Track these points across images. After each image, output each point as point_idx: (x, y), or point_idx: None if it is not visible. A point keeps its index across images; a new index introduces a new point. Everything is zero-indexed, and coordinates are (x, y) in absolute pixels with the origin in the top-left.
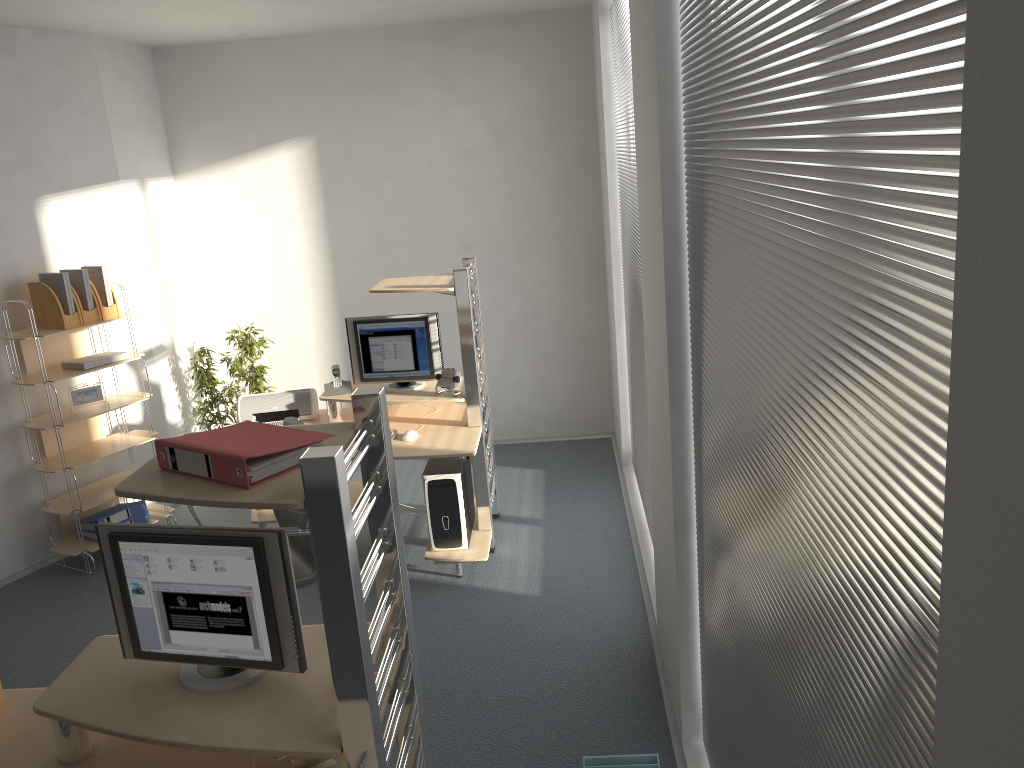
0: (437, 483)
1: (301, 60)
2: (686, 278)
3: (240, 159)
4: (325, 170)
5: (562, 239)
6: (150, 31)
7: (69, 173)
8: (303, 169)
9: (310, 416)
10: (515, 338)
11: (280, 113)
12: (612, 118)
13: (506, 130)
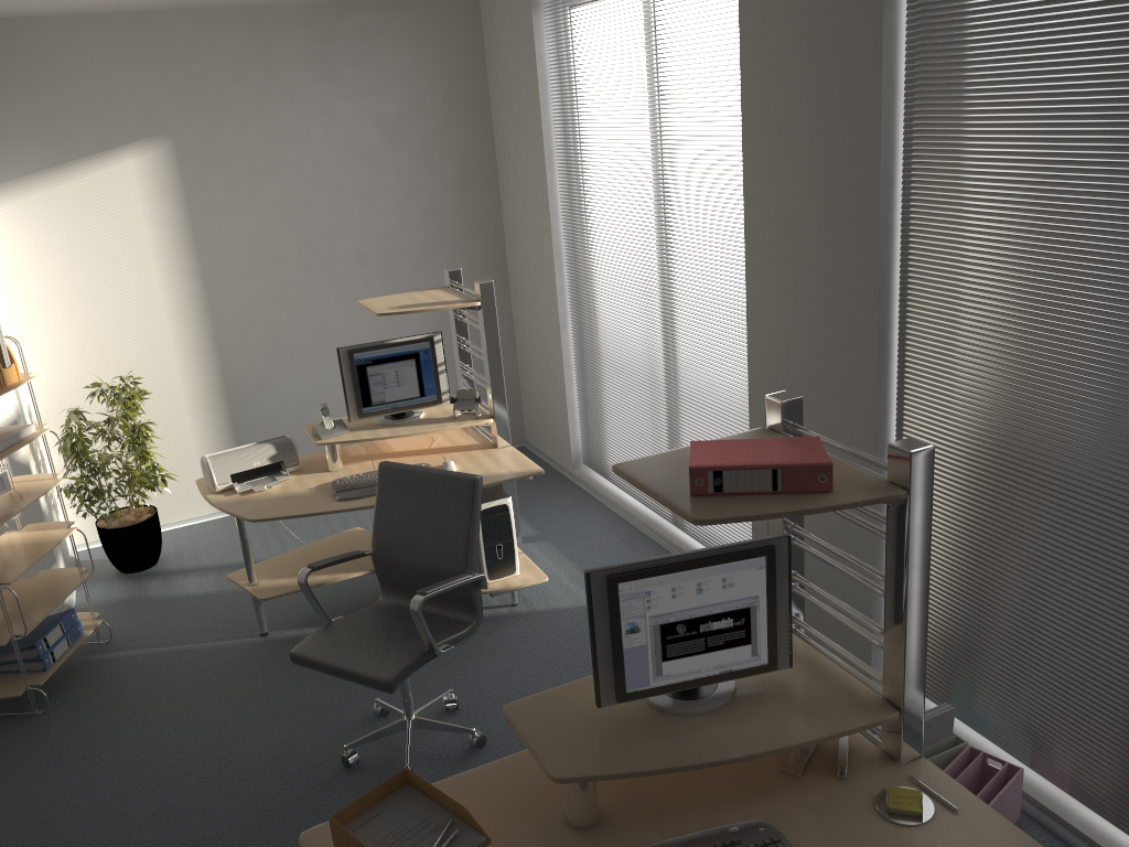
0: (490, 511)
1: (148, 43)
2: (893, 269)
3: (71, 167)
4: (188, 178)
5: (463, 243)
6: None
7: None
8: (159, 177)
9: (298, 466)
10: None
11: (123, 109)
12: (549, 115)
13: (398, 127)
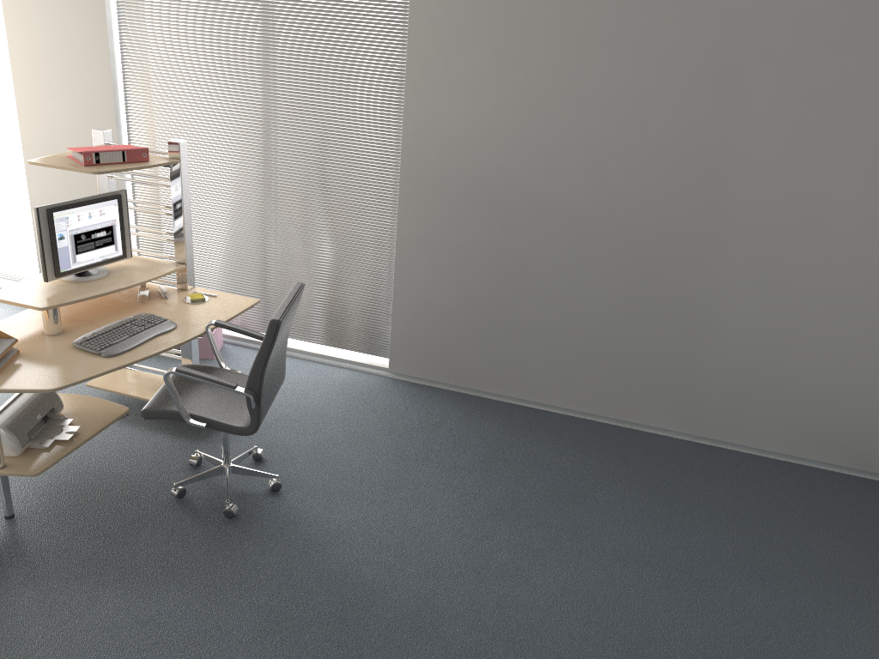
0: None
1: None
2: (119, 80)
3: None
4: None
5: None
6: None
7: None
8: None
9: None
10: None
11: None
12: None
13: None
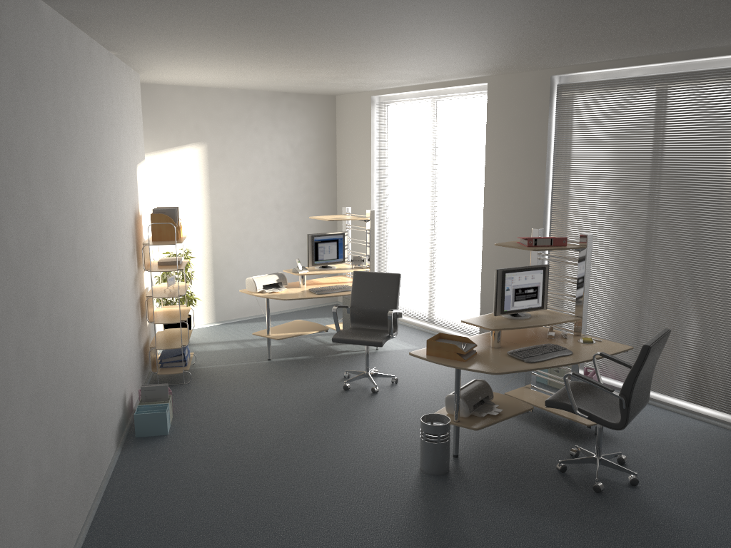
0: None
1: (203, 101)
2: (548, 203)
3: (164, 152)
4: (211, 162)
5: (320, 204)
6: (165, 77)
7: (139, 153)
8: (199, 160)
9: (286, 285)
10: (297, 254)
11: (189, 128)
12: (374, 149)
13: (299, 149)
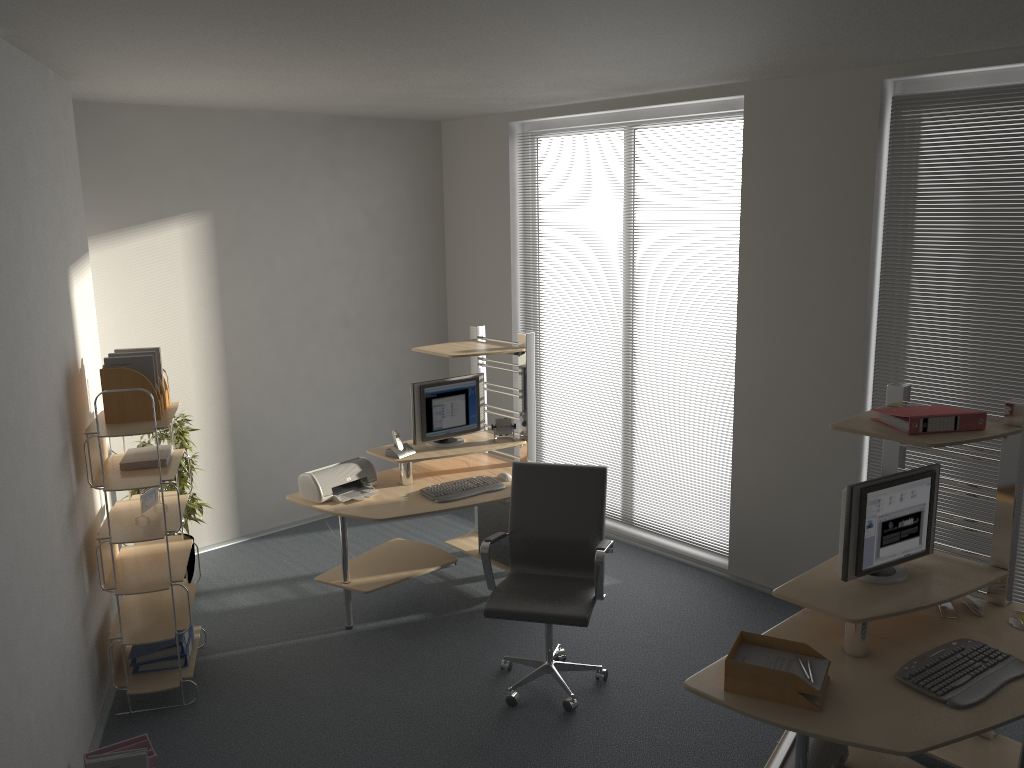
0: None
1: (202, 134)
2: (871, 320)
3: (129, 231)
4: (221, 247)
5: (418, 313)
6: (124, 88)
7: (74, 241)
8: (198, 245)
9: (376, 482)
10: (382, 404)
11: (177, 185)
12: (515, 216)
13: (380, 218)
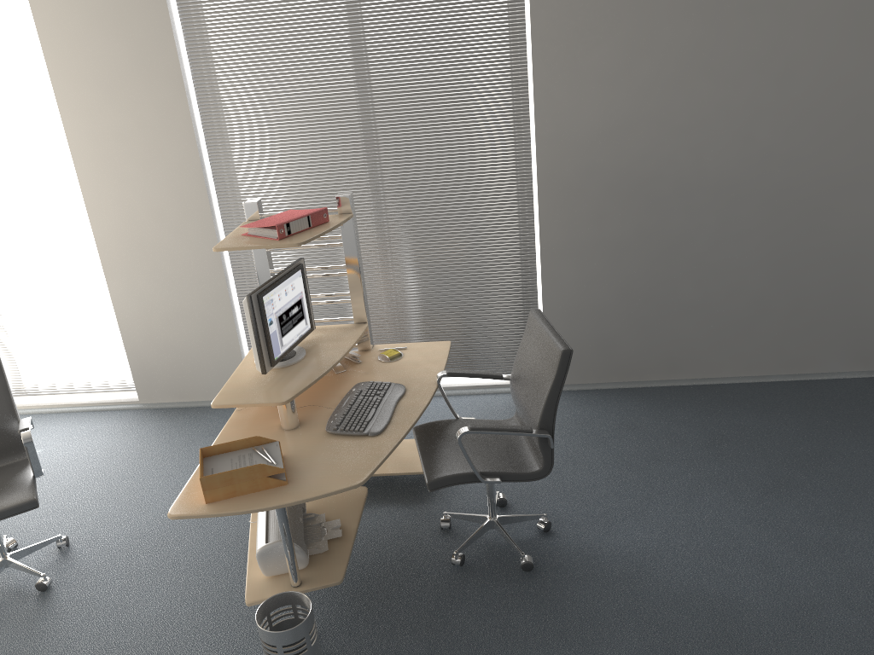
0: None
1: None
2: (203, 150)
3: None
4: None
5: None
6: None
7: None
8: None
9: None
10: None
11: None
12: None
13: None
